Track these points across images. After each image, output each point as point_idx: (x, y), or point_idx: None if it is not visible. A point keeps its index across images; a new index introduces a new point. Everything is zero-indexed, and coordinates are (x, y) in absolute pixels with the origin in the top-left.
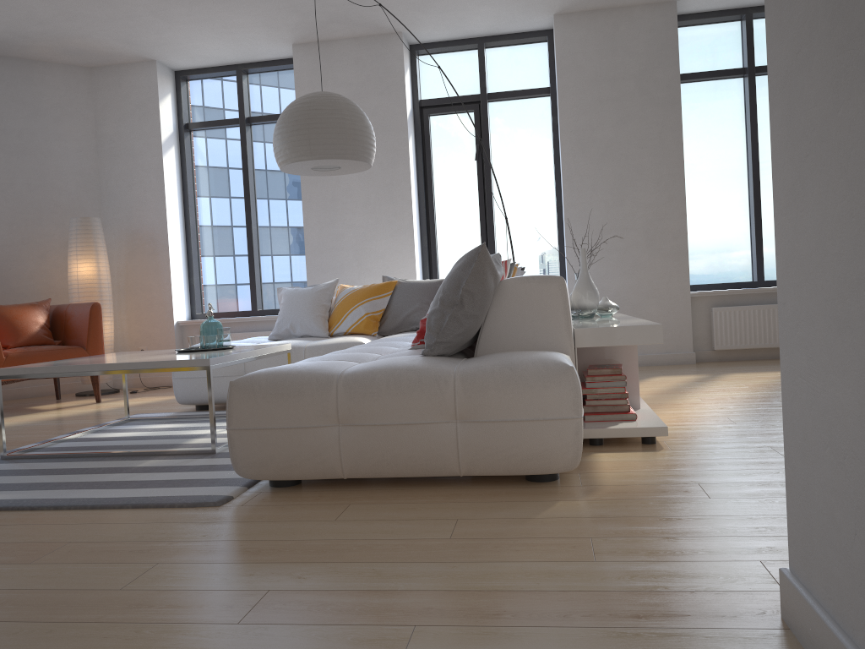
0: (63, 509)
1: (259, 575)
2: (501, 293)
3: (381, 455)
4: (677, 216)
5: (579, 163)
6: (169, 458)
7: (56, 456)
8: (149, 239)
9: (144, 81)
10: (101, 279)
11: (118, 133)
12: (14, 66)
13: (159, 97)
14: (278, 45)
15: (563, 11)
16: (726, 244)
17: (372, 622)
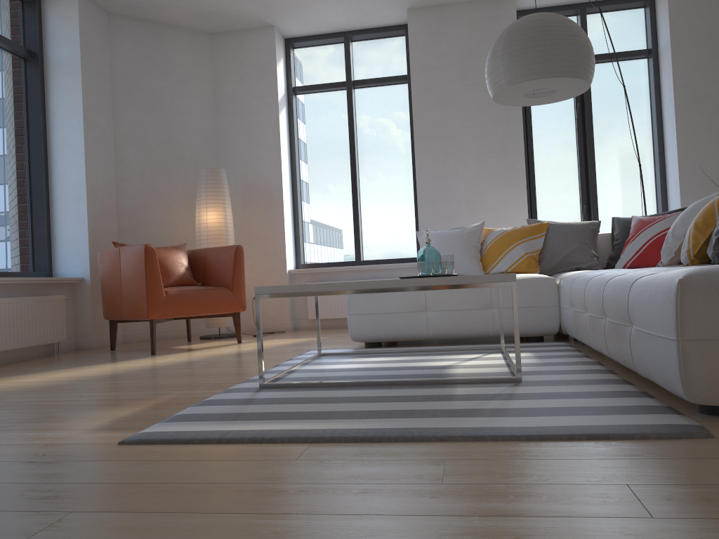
0: (487, 440)
1: None
2: None
3: None
4: None
5: (692, 116)
6: (474, 386)
7: (325, 385)
8: (264, 192)
9: (263, 45)
10: (228, 227)
11: (236, 94)
12: (148, 28)
13: (276, 60)
14: (393, 9)
15: None
16: None
17: None
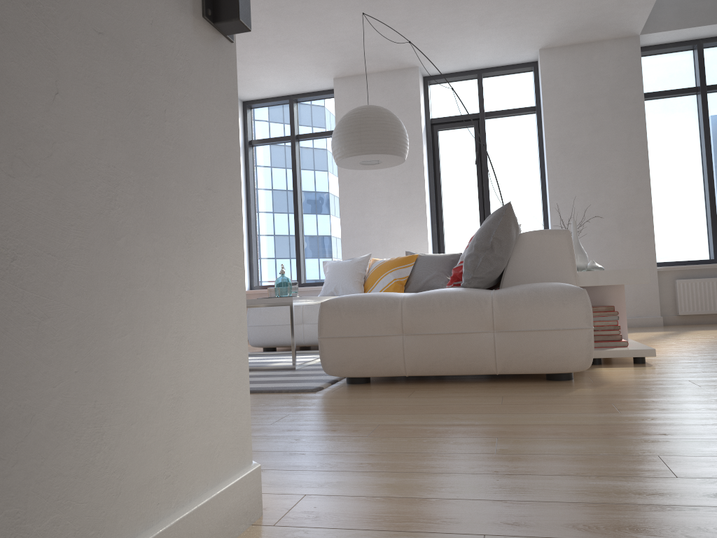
0: None
1: (367, 419)
2: (520, 243)
3: (435, 357)
4: (644, 205)
5: (561, 164)
6: (261, 371)
7: None
8: None
9: None
10: None
11: None
12: None
13: None
14: (322, 79)
15: (547, 46)
16: (686, 229)
17: (464, 436)
